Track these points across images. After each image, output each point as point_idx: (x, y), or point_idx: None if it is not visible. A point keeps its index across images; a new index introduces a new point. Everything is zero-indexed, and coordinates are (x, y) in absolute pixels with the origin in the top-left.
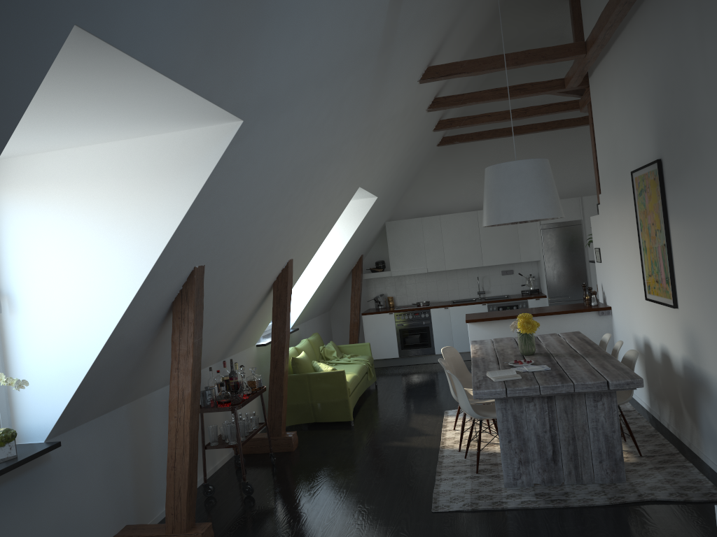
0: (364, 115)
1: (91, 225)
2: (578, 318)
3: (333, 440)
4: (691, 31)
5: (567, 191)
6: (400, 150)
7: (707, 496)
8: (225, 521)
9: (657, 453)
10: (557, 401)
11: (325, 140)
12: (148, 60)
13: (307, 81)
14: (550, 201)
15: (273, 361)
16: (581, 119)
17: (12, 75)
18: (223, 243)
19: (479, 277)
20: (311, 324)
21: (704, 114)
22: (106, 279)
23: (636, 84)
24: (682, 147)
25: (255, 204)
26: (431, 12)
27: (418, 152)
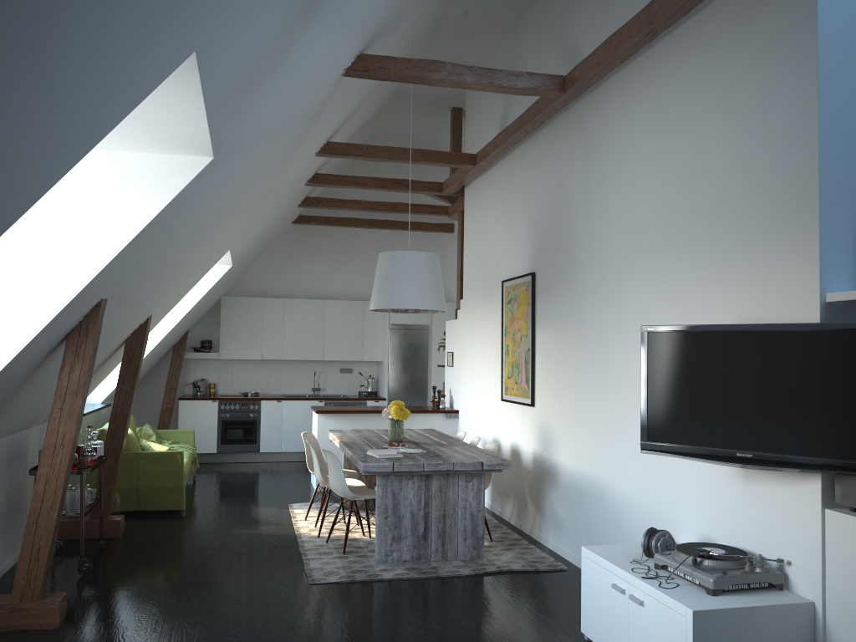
0: (272, 176)
1: (12, 231)
2: (427, 419)
3: (167, 527)
4: (578, 170)
5: None
6: (270, 219)
7: (552, 567)
8: (67, 598)
9: (505, 539)
10: (433, 479)
11: (239, 193)
12: (206, 89)
13: (263, 133)
14: (438, 294)
15: (111, 430)
16: (439, 226)
17: (145, 82)
18: (130, 279)
19: (316, 373)
20: None
21: (582, 239)
22: (22, 293)
23: (518, 203)
24: (557, 265)
25: (170, 244)
26: (353, 93)
27: (278, 225)
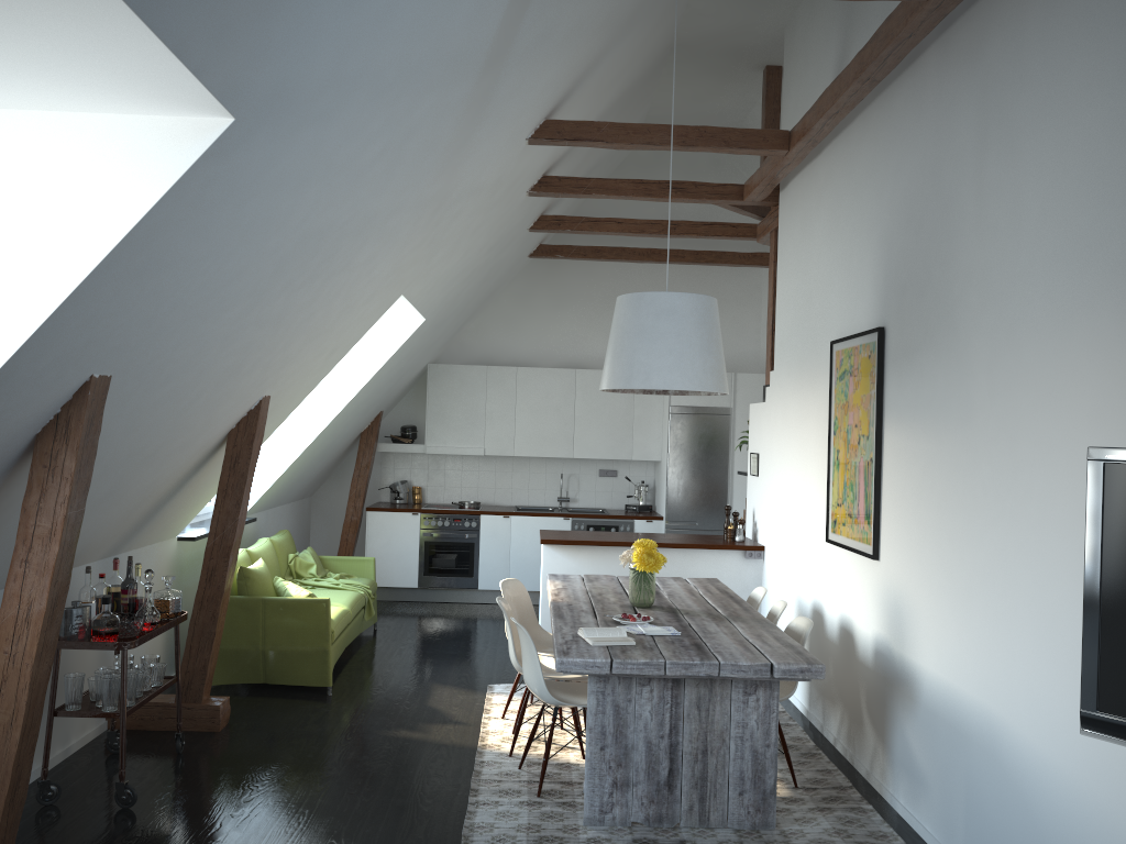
0: (435, 172)
1: None
2: (713, 558)
3: (294, 717)
4: (965, 137)
5: None
6: (475, 249)
7: None
8: None
9: (821, 784)
10: (687, 687)
11: (366, 198)
12: None
13: (358, 80)
14: (713, 366)
15: (207, 570)
16: (750, 256)
17: None
18: (153, 342)
19: (564, 475)
20: (279, 515)
21: (969, 266)
22: None
23: (860, 209)
24: (923, 313)
25: (226, 283)
26: (571, 29)
27: (500, 259)
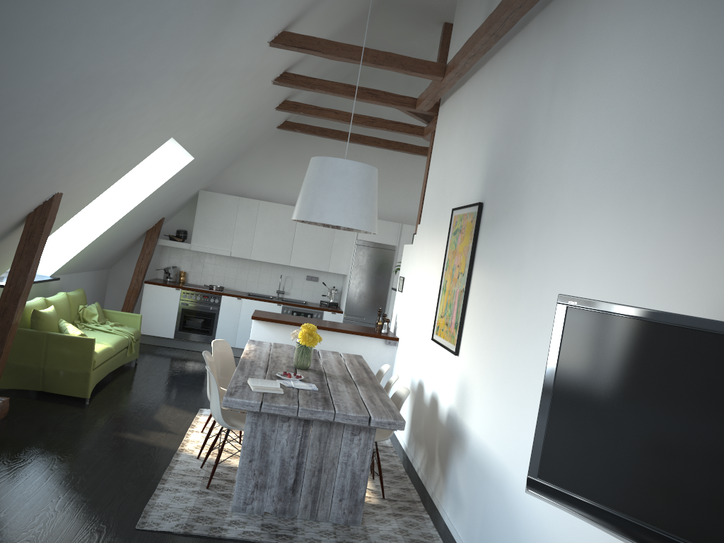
0: (192, 52)
1: None
2: (365, 342)
3: (55, 417)
4: (545, 80)
5: (391, 214)
6: (232, 115)
7: None
8: None
9: (400, 498)
10: (313, 426)
11: (131, 60)
12: None
13: None
14: (367, 213)
15: (1, 308)
16: (422, 149)
17: None
18: None
19: (283, 276)
20: (81, 278)
21: (535, 167)
22: None
23: (481, 122)
24: (505, 196)
25: (8, 102)
26: None
27: (254, 125)
